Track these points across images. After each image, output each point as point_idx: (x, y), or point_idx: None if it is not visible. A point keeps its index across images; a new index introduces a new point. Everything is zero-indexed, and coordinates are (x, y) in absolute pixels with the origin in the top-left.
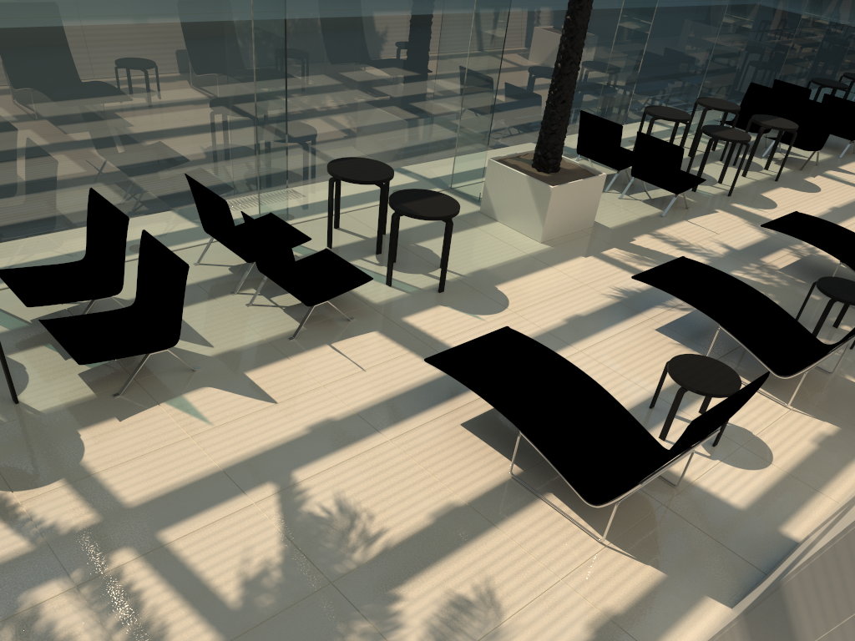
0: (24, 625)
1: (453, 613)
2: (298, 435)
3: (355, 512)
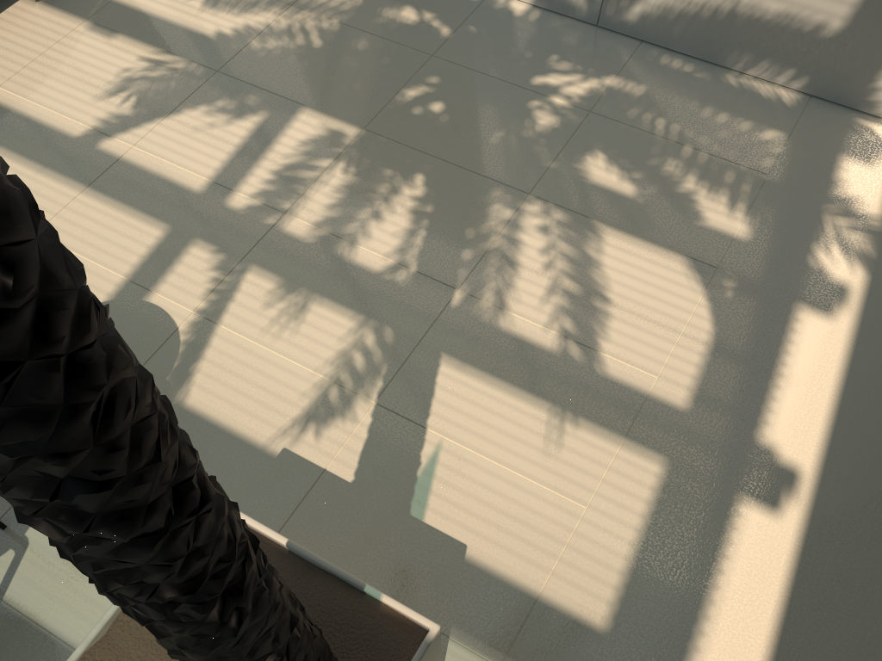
0: (339, 222)
1: (224, 4)
2: (8, 153)
3: (123, 81)
